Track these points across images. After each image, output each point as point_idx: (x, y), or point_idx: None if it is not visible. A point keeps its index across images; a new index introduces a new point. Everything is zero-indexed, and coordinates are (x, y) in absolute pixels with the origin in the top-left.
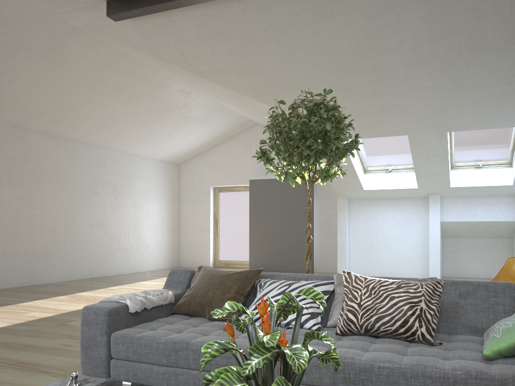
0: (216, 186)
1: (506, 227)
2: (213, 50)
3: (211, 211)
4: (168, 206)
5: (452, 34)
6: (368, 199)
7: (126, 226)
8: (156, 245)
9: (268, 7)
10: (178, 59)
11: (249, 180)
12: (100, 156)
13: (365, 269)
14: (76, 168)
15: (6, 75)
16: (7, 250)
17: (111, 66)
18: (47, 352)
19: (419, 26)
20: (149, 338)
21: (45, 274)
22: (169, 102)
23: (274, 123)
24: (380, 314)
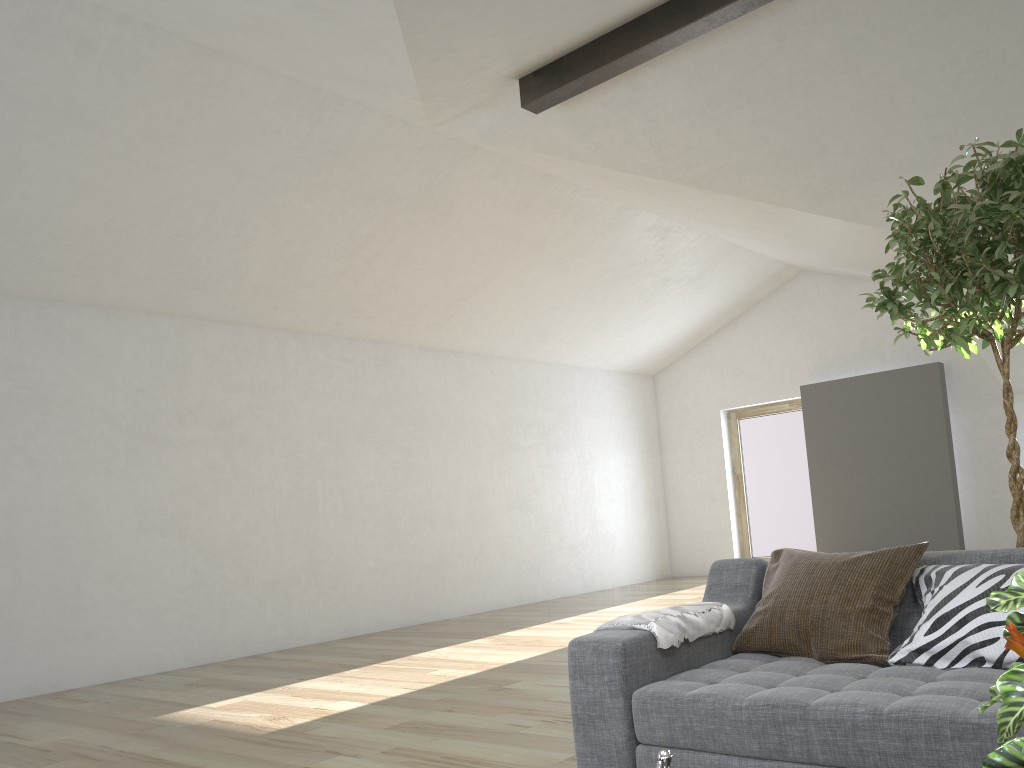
0: (730, 408)
1: None
2: (721, 127)
3: (726, 459)
4: (642, 459)
5: None
6: None
7: (570, 504)
8: (626, 535)
9: (833, 12)
10: (653, 161)
11: (800, 387)
12: (515, 377)
13: None
14: (476, 403)
15: (361, 253)
16: (380, 561)
17: (527, 204)
18: (489, 739)
19: None
20: (714, 699)
21: (442, 602)
22: (632, 255)
23: (907, 227)
24: None
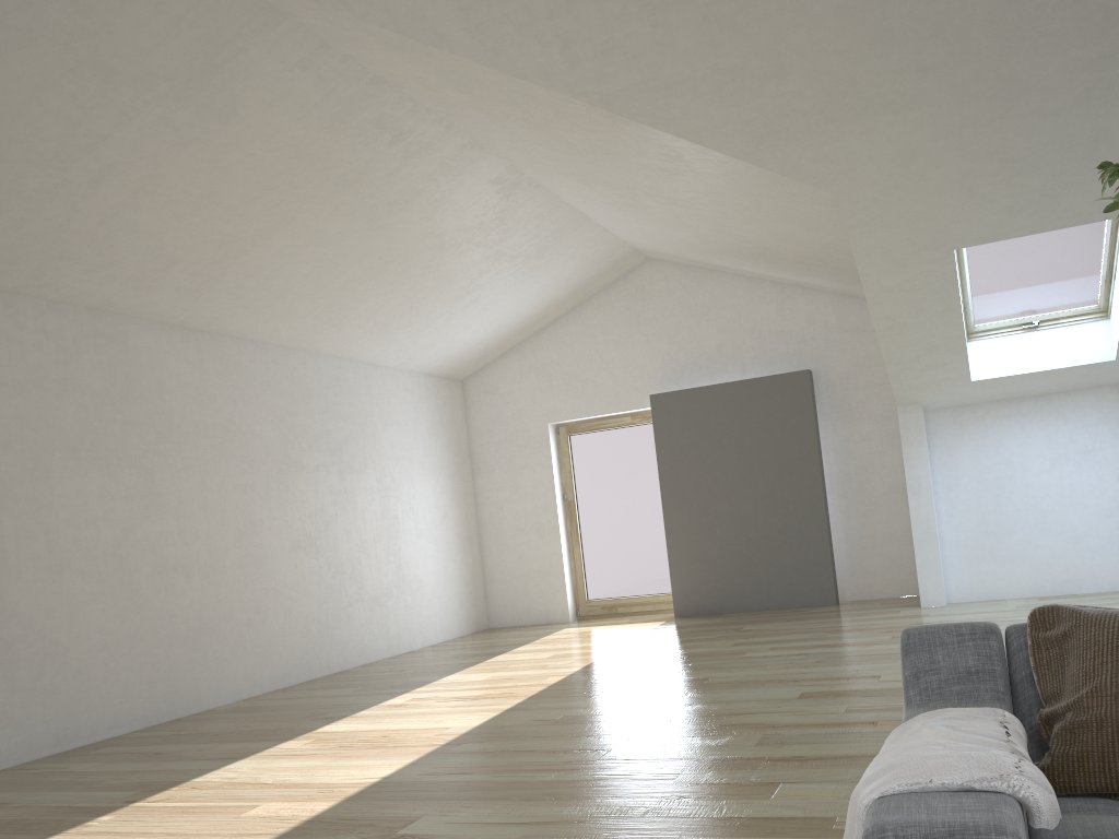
0: (561, 421)
1: None
2: (660, 21)
3: (556, 483)
4: (452, 484)
5: None
6: (977, 405)
7: (370, 542)
8: (437, 580)
9: None
10: (555, 62)
11: (650, 397)
12: (296, 373)
13: (990, 578)
14: (245, 406)
15: (83, 163)
16: (110, 633)
17: (344, 120)
18: None
19: None
20: None
21: (204, 686)
22: (466, 215)
23: None
24: None
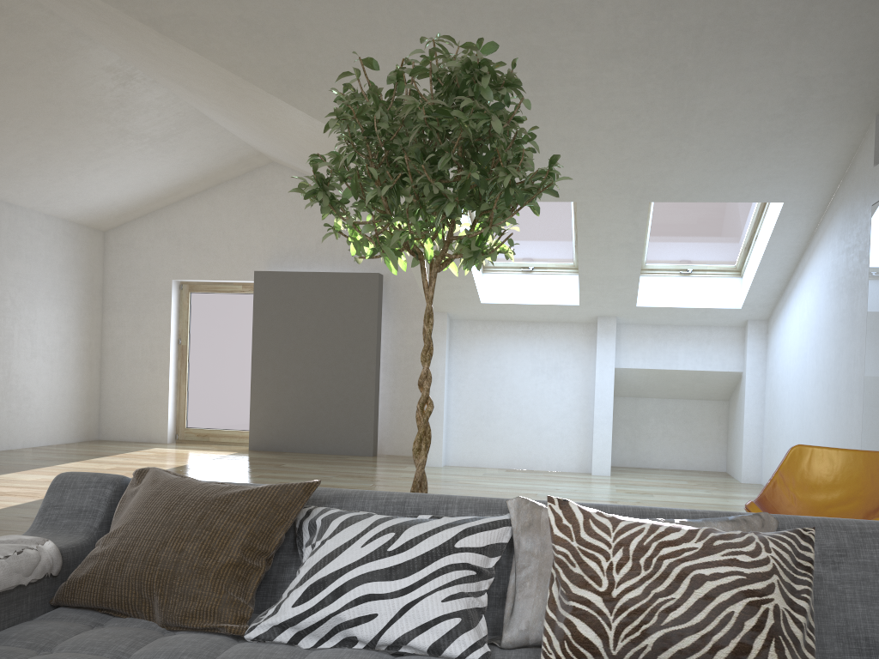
0: (184, 279)
1: (722, 383)
2: None
3: (172, 329)
4: (79, 316)
5: (693, 1)
6: (488, 322)
7: None
8: (48, 393)
9: None
10: None
11: (255, 272)
12: None
13: (477, 451)
14: None
15: None
16: None
17: None
18: None
19: None
20: None
21: None
22: (84, 93)
23: (353, 109)
24: (672, 628)
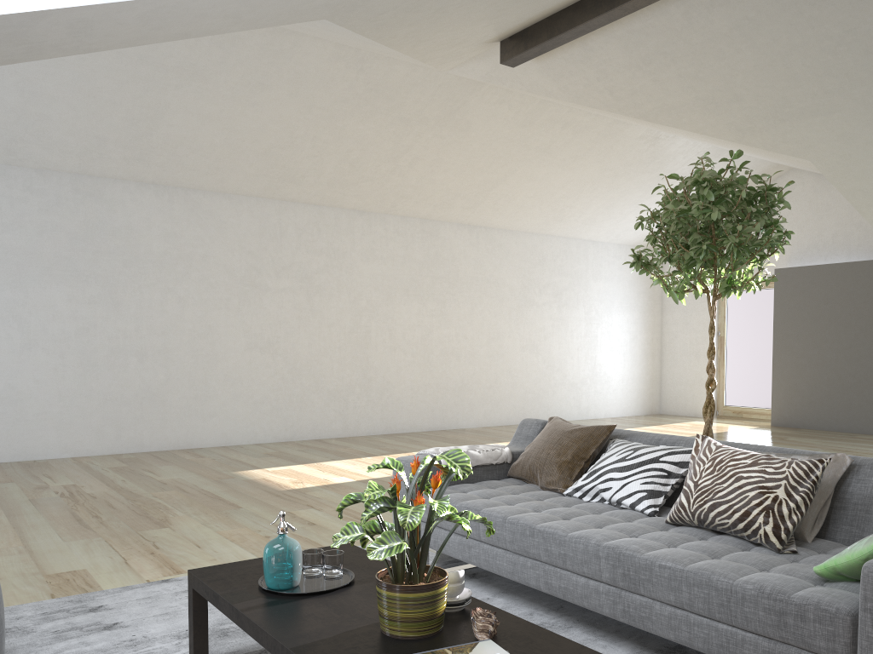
0: None
1: None
2: (656, 78)
3: None
4: (643, 318)
5: None
6: None
7: (574, 350)
8: (621, 378)
9: None
10: (609, 100)
11: (774, 270)
12: (536, 248)
13: None
14: (501, 268)
15: (404, 157)
16: (415, 382)
17: (530, 122)
18: None
19: None
20: None
21: (461, 416)
22: (627, 157)
23: (651, 213)
24: (717, 500)
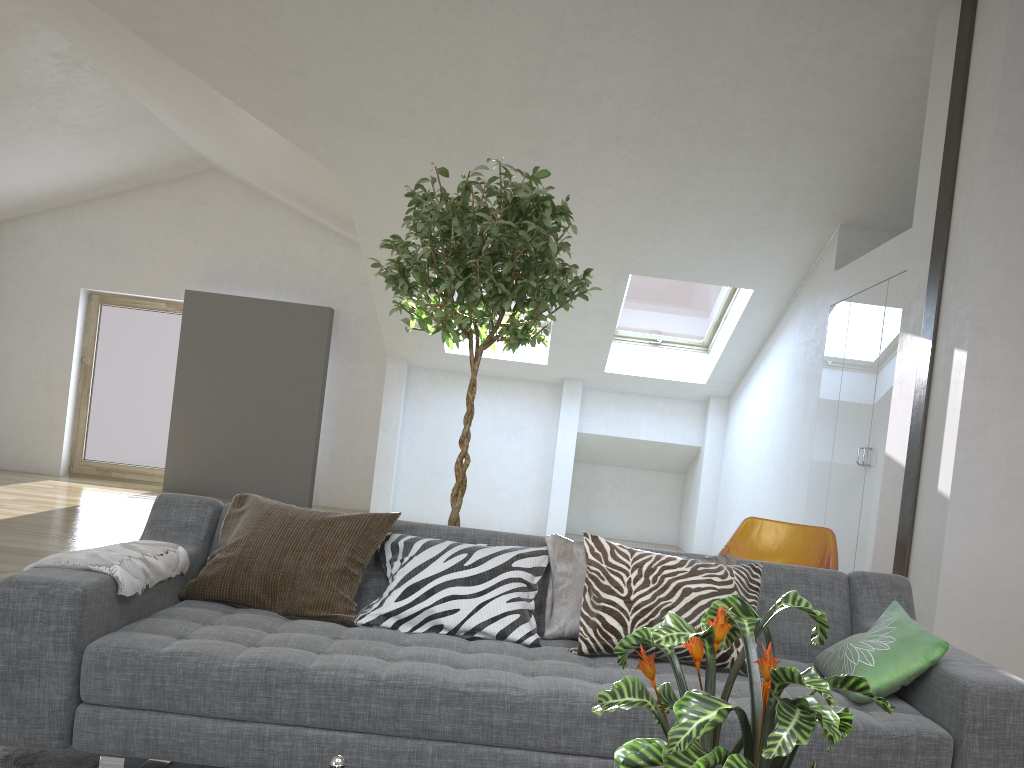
0: (95, 289)
1: (681, 456)
2: None
3: (76, 345)
4: None
5: (691, 106)
6: (449, 372)
7: None
8: None
9: None
10: None
11: (186, 291)
12: None
13: (427, 507)
14: None
15: None
16: None
17: None
18: None
19: (640, 75)
20: (198, 658)
21: None
22: (20, 75)
23: (434, 215)
24: None
